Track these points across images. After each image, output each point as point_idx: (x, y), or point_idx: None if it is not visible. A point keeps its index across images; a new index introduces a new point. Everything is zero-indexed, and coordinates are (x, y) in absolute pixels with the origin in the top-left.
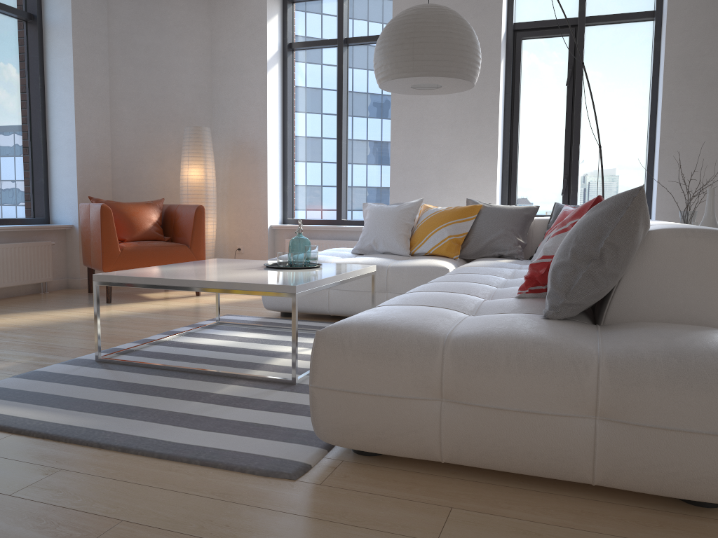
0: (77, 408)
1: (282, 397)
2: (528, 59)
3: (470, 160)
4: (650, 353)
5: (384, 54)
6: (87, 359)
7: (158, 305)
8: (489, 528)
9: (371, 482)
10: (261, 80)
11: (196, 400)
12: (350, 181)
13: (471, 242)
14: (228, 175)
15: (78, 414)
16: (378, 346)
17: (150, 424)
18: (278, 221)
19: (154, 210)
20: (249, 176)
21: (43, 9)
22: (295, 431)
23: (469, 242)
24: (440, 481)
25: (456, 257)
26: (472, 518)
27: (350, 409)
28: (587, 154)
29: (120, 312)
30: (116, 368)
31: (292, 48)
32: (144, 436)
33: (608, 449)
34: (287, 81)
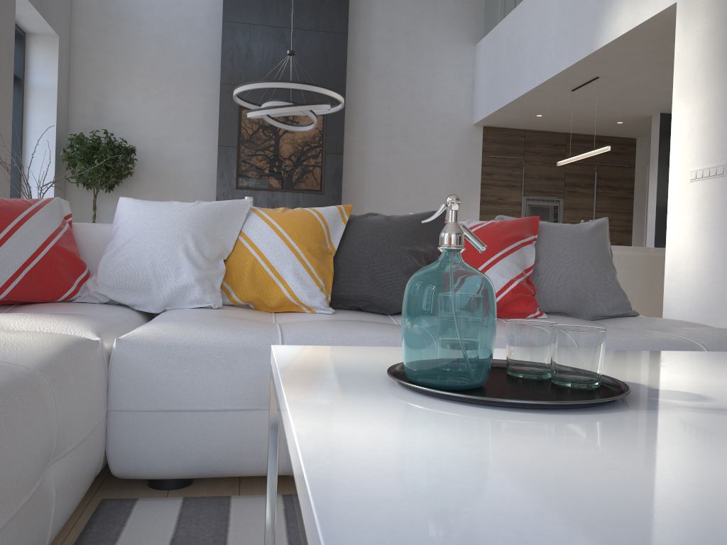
0: None
1: None
2: None
3: None
4: None
5: None
6: None
7: None
8: None
9: None
10: None
11: None
12: None
13: None
14: None
15: None
16: None
17: None
18: None
19: None
20: None
21: None
22: None
23: None
24: None
25: None
26: None
27: None
28: None
29: None
30: None
31: None
32: None
33: None
34: None
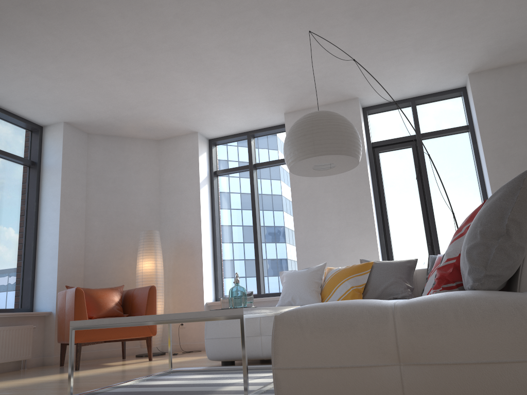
0: None
1: None
2: (385, 165)
3: (356, 236)
4: None
5: (292, 144)
6: None
7: (118, 368)
8: None
9: None
10: (196, 195)
11: None
12: (265, 264)
13: (370, 290)
14: (172, 266)
15: None
16: (333, 320)
17: None
18: (212, 299)
19: (116, 293)
20: (189, 266)
21: (42, 158)
22: None
23: (368, 290)
24: None
25: None
26: None
27: (313, 386)
28: (442, 226)
29: (87, 373)
30: None
31: (216, 174)
32: None
33: None
34: (214, 196)
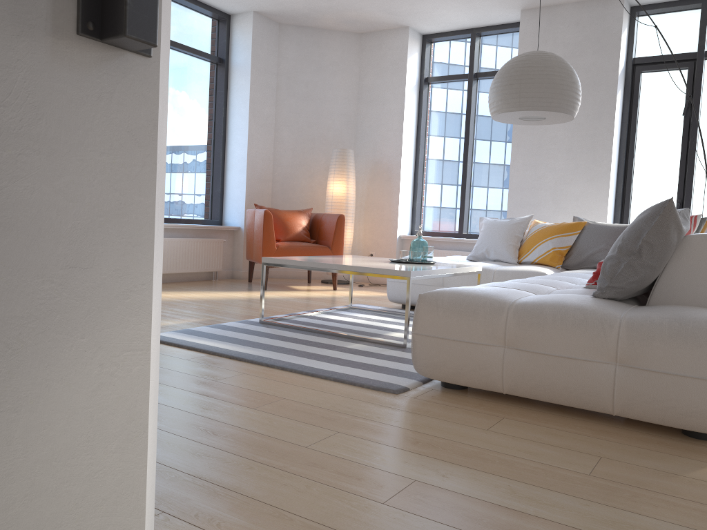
0: (250, 345)
1: (394, 353)
2: (646, 90)
3: (584, 183)
4: (659, 319)
5: (496, 92)
6: (253, 321)
7: (303, 294)
8: (526, 429)
9: (450, 401)
10: (399, 109)
11: (331, 349)
12: (472, 199)
13: (574, 254)
14: (366, 191)
15: (251, 348)
16: (461, 306)
17: (299, 358)
18: (406, 232)
19: (304, 217)
20: (384, 192)
21: (229, 54)
22: (401, 371)
23: (572, 254)
24: (500, 406)
25: (558, 266)
26: (517, 423)
27: (439, 350)
28: (702, 180)
29: (274, 296)
30: (274, 327)
31: (427, 82)
32: (295, 363)
33: (624, 387)
34: (422, 110)
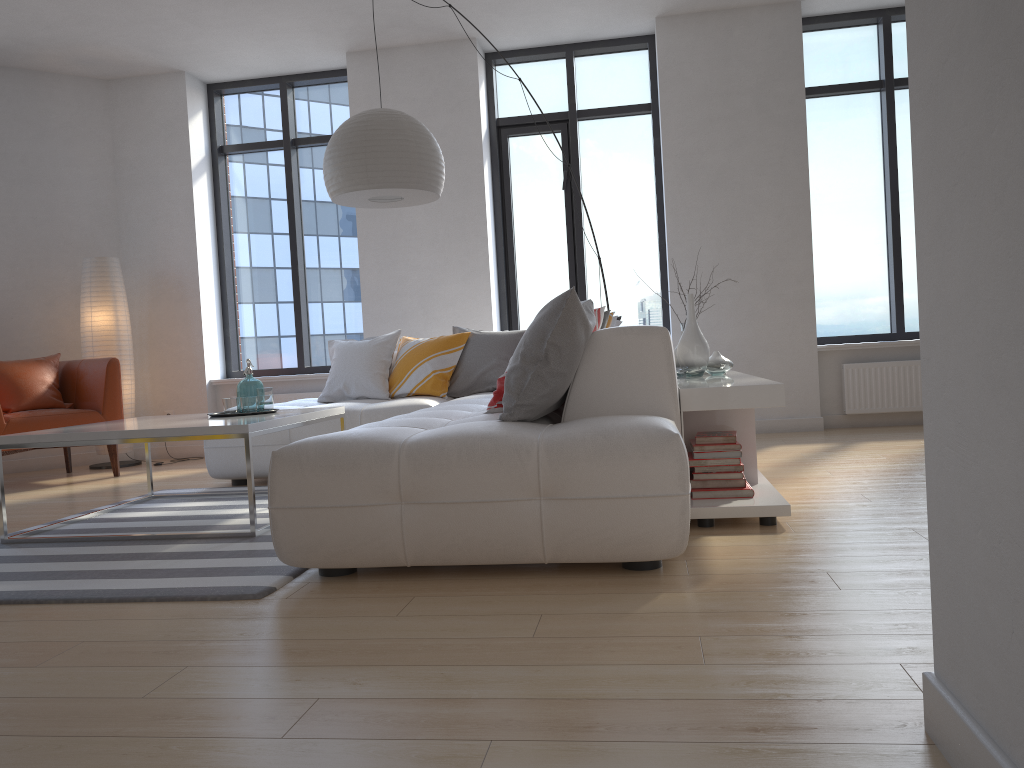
0: None
1: (240, 547)
2: (517, 159)
3: (459, 282)
4: (581, 434)
5: (334, 165)
6: None
7: (64, 490)
8: (447, 603)
9: (337, 591)
10: (186, 194)
11: (140, 559)
12: (312, 318)
13: (461, 377)
14: (147, 319)
15: (1, 583)
16: (335, 458)
17: (91, 580)
18: (220, 374)
19: (48, 369)
20: (177, 319)
21: None
22: (257, 568)
23: (458, 376)
24: (407, 583)
25: (443, 395)
26: (433, 600)
27: (312, 525)
28: (595, 268)
29: (13, 500)
30: (30, 546)
31: (223, 153)
32: (87, 589)
33: (553, 525)
34: (221, 194)
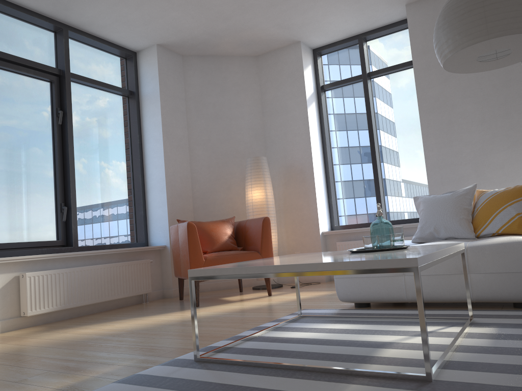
0: None
1: None
2: None
3: (505, 150)
4: None
5: (450, 26)
6: (186, 359)
7: (239, 305)
8: None
9: None
10: (303, 115)
11: None
12: (386, 188)
13: None
14: (282, 194)
15: None
16: None
17: None
18: (327, 228)
19: (228, 226)
20: (300, 193)
21: (139, 86)
22: None
23: None
24: None
25: None
26: None
27: None
28: None
29: (208, 313)
30: (215, 367)
31: (324, 89)
32: None
33: None
34: (323, 114)
